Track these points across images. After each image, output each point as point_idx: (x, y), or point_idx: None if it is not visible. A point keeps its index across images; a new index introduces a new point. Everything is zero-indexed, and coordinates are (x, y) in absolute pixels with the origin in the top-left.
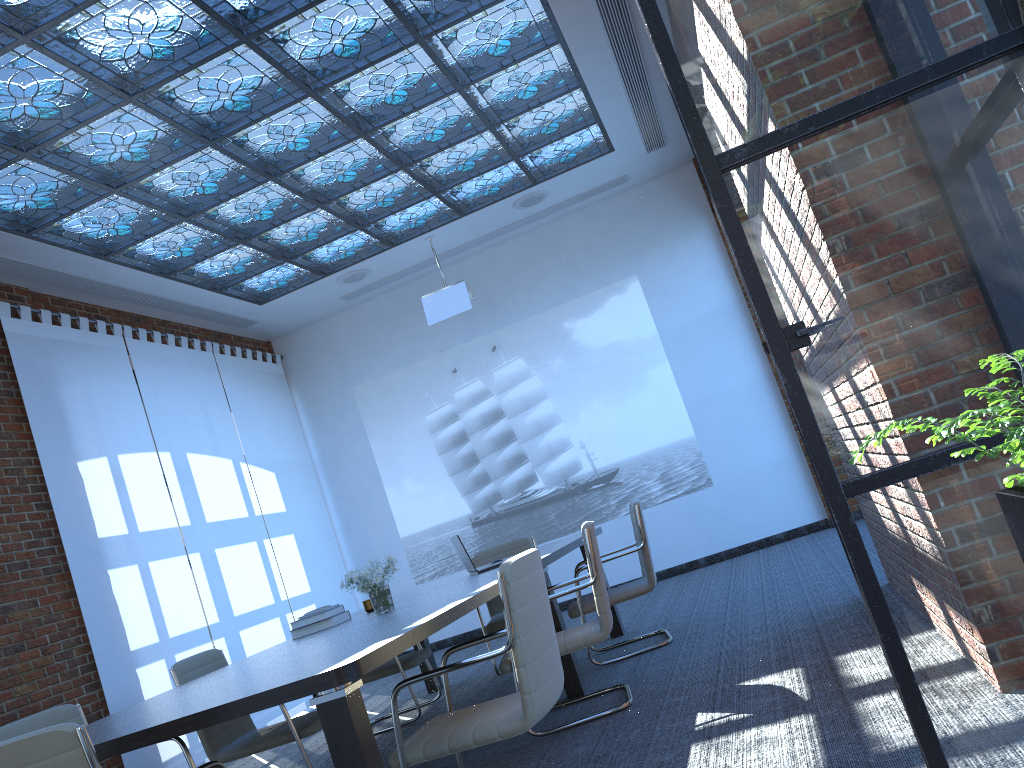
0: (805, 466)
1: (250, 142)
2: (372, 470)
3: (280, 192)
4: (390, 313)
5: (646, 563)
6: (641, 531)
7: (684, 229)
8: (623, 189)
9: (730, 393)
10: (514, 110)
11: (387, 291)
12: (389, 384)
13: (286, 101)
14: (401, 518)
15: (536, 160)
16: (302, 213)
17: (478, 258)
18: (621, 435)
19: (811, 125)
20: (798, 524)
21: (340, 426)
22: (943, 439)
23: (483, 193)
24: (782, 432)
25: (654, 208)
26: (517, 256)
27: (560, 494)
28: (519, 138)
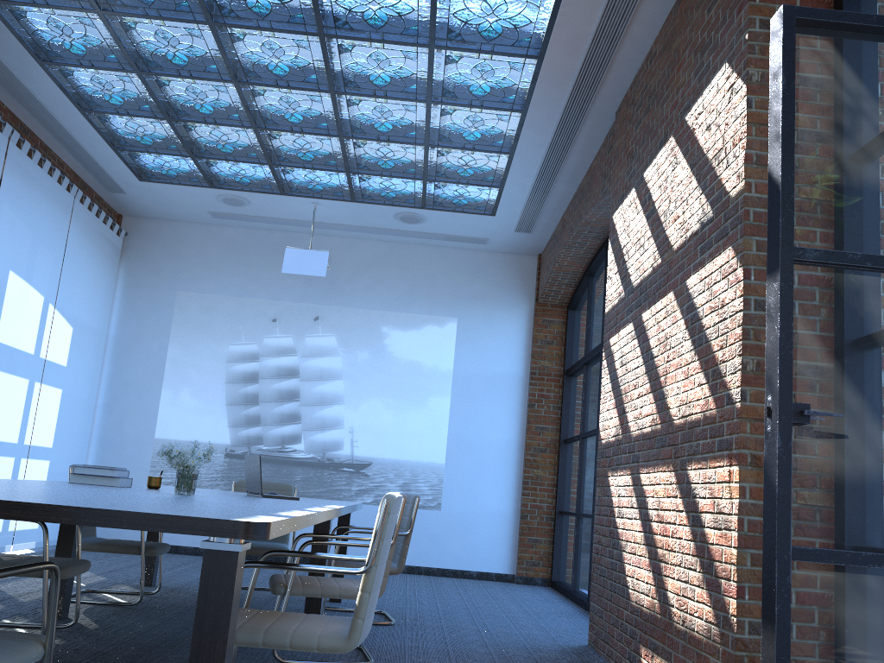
0: (516, 526)
1: (243, 42)
2: (159, 368)
3: (232, 97)
4: (242, 246)
5: (404, 549)
6: (412, 521)
7: (509, 302)
8: (478, 248)
9: (486, 443)
10: (452, 143)
11: (249, 227)
12: (212, 303)
13: (297, 28)
14: (164, 421)
15: (437, 190)
16: (236, 125)
17: (339, 241)
18: (386, 437)
19: (869, 261)
20: (491, 570)
21: (149, 317)
22: (873, 544)
23: (381, 192)
24: (511, 492)
25: (494, 275)
26: (371, 256)
27: (314, 462)
28: (439, 166)
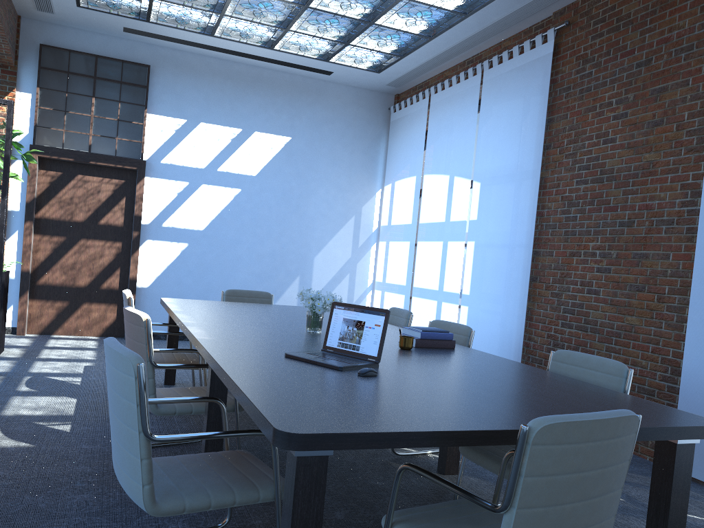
0: None
1: None
2: None
3: None
4: None
5: None
6: None
7: None
8: None
9: None
10: None
11: None
12: None
13: None
14: None
15: None
16: None
17: None
18: None
19: None
20: None
21: None
22: None
23: None
24: None
25: None
26: None
27: None
28: None
